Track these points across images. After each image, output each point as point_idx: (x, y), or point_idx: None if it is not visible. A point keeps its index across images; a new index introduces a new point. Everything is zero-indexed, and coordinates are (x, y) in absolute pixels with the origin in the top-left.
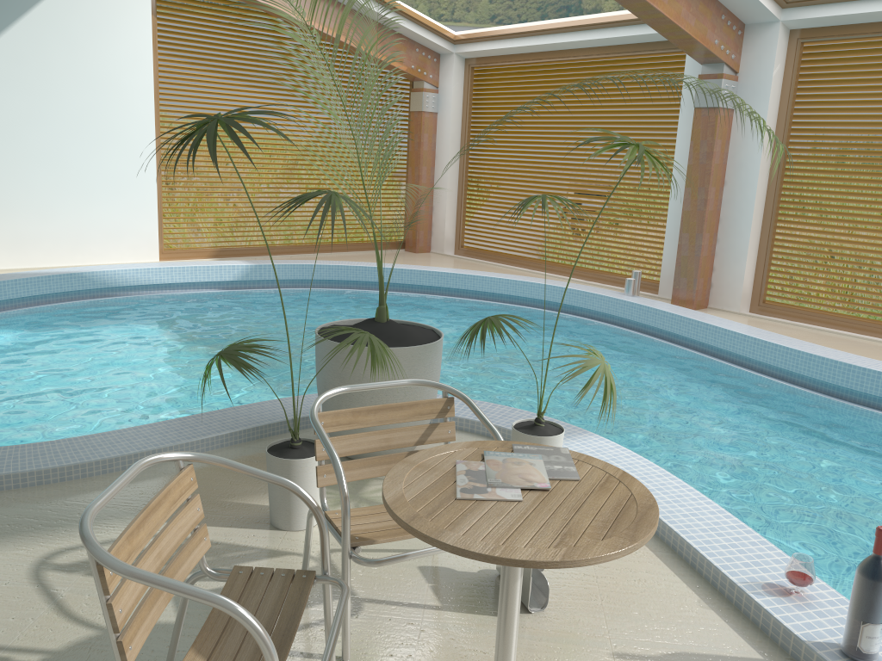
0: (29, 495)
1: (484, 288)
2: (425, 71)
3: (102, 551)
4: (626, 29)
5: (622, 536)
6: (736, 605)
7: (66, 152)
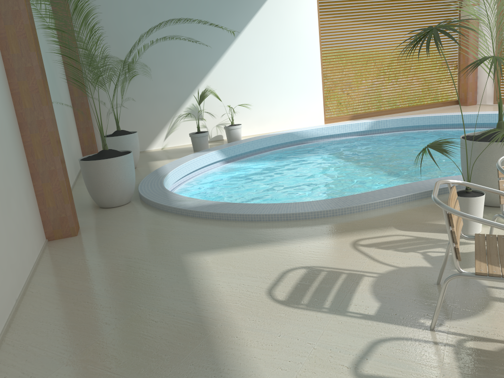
0: (331, 220)
1: None
2: None
3: (452, 208)
4: None
5: None
6: None
7: (280, 74)
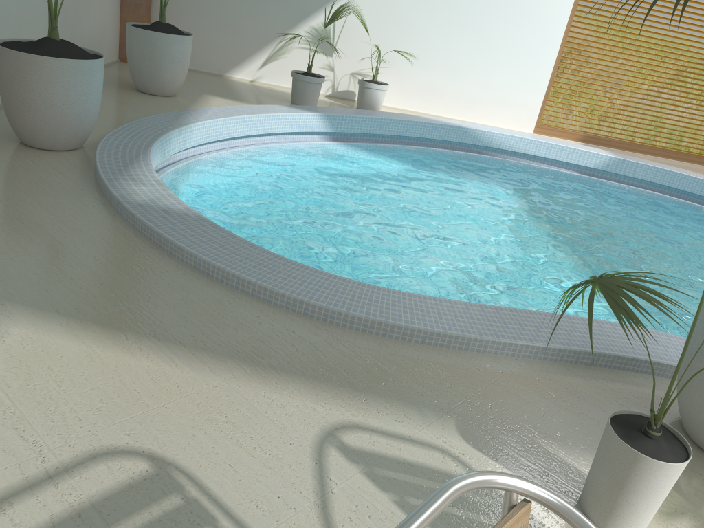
0: (350, 340)
1: None
2: None
3: None
4: None
5: None
6: None
7: (489, 21)
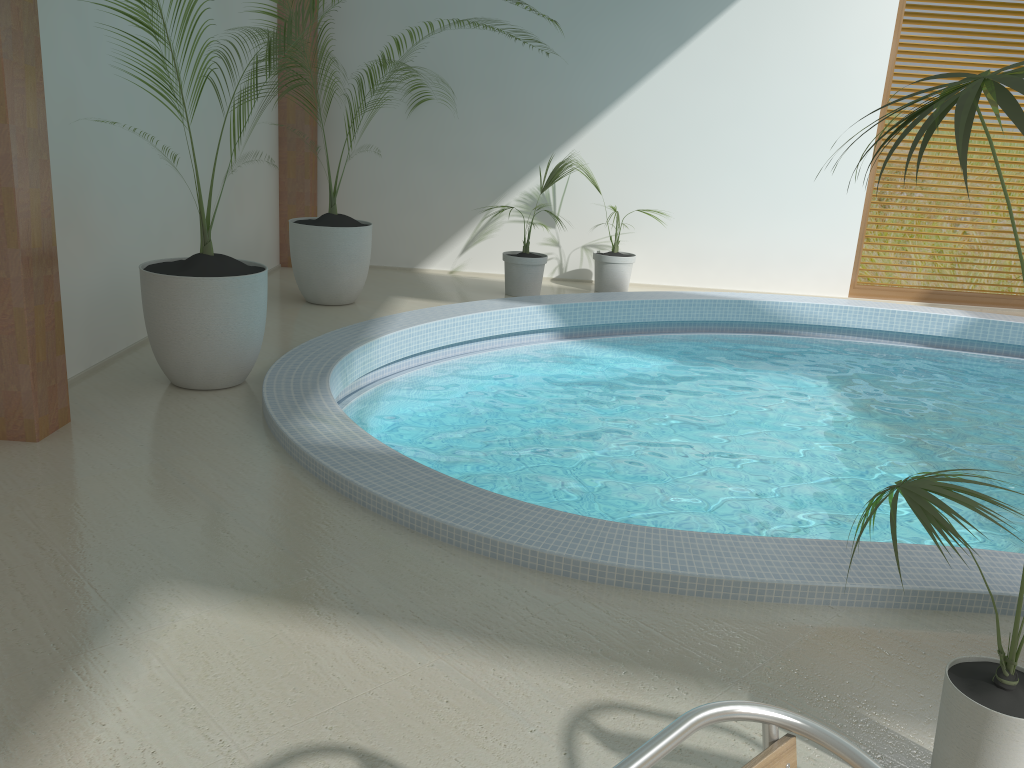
0: (602, 597)
1: None
2: None
3: None
4: None
5: None
6: None
7: (763, 155)
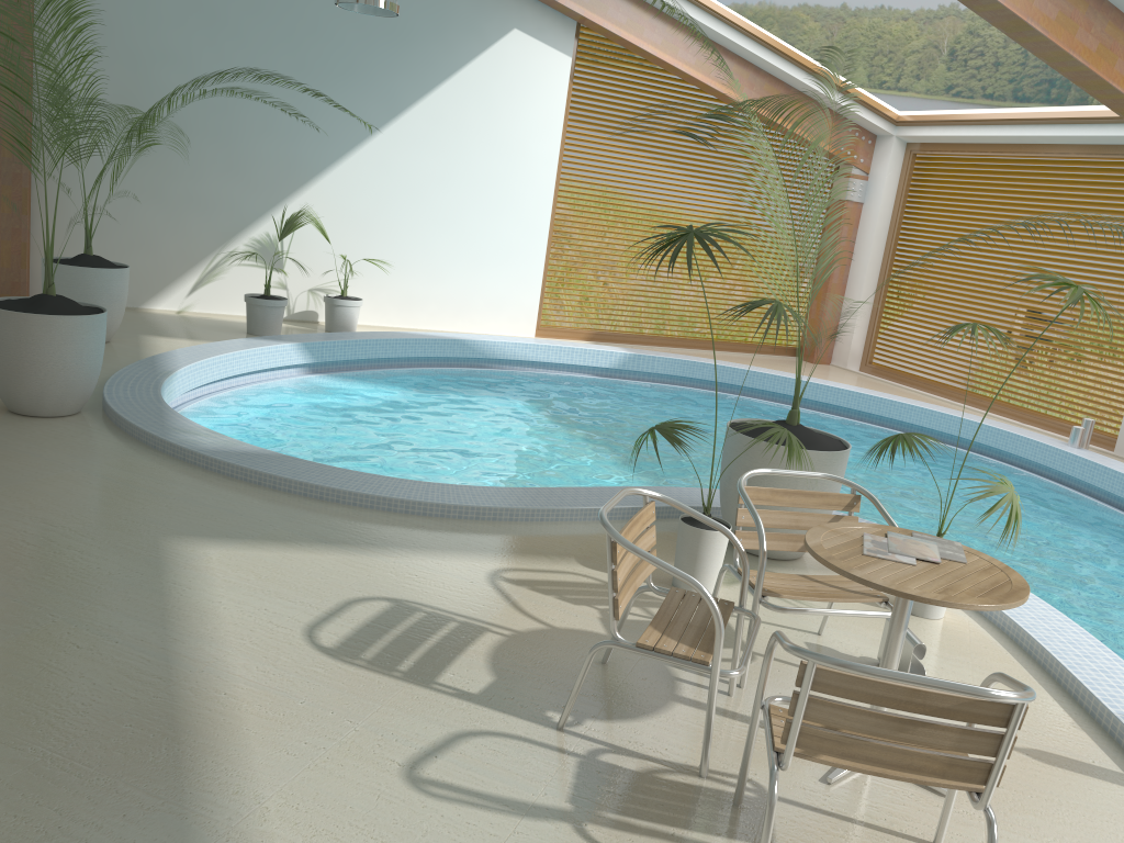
0: (471, 525)
1: (891, 414)
2: (855, 154)
3: (618, 534)
4: (1117, 128)
5: (993, 598)
6: (1110, 733)
7: (465, 216)
